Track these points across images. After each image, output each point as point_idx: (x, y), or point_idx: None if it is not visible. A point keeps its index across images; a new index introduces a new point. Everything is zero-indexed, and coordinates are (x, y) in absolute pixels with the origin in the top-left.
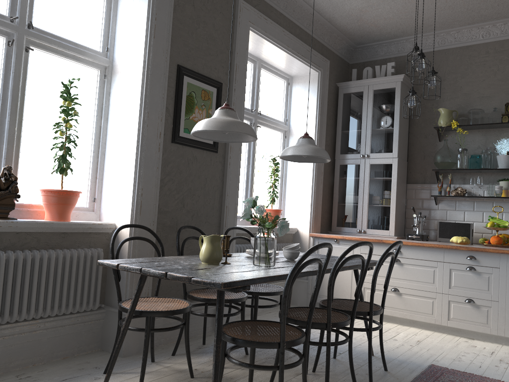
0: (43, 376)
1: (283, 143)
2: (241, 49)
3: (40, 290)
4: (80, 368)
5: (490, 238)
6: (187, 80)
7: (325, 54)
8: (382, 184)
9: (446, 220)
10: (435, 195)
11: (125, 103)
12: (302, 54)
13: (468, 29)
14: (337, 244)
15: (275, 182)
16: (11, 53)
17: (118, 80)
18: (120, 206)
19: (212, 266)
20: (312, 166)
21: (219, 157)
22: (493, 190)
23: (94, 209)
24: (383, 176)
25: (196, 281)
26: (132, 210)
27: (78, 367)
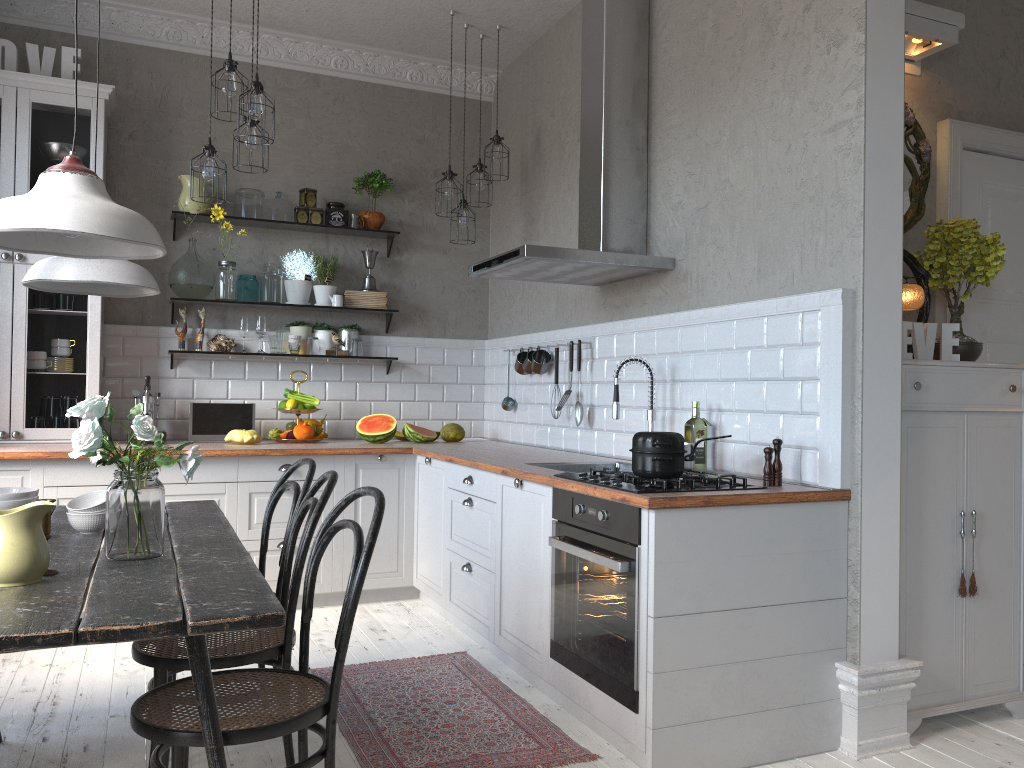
0: None
1: None
2: None
3: None
4: None
5: (295, 429)
6: None
7: None
8: (64, 325)
9: (193, 399)
10: (178, 351)
11: None
12: None
13: (233, 28)
14: None
15: None
16: None
17: None
18: None
19: (63, 586)
20: None
21: None
22: (285, 343)
23: None
24: (67, 308)
25: (206, 627)
26: None
27: None
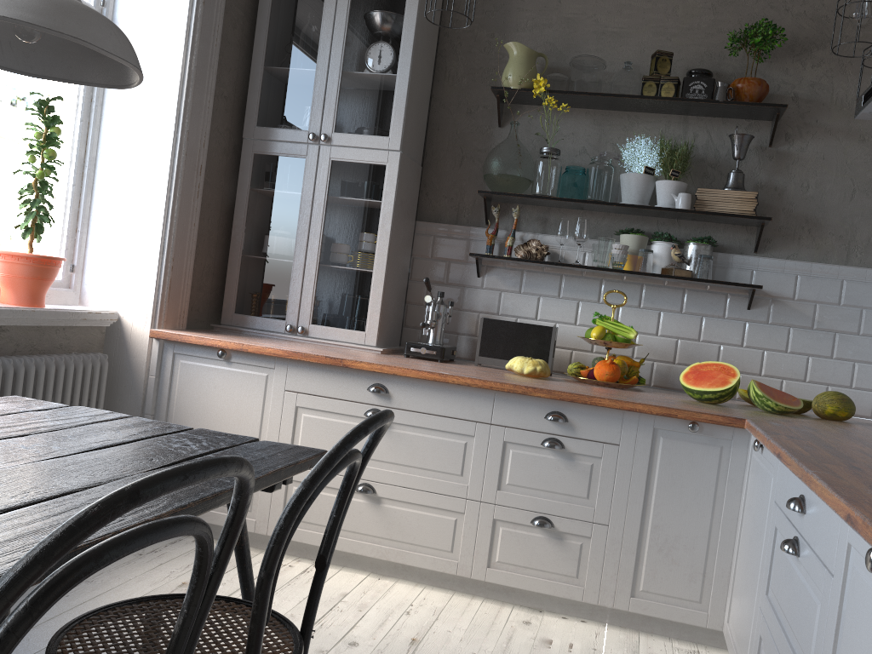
0: None
1: None
2: None
3: None
4: None
5: (596, 366)
6: None
7: None
8: (358, 214)
9: (498, 315)
10: (479, 254)
11: None
12: None
13: None
14: (225, 364)
15: (45, 176)
16: None
17: None
18: None
19: None
20: (171, 144)
21: None
22: (607, 254)
23: None
24: (363, 196)
25: None
26: None
27: None
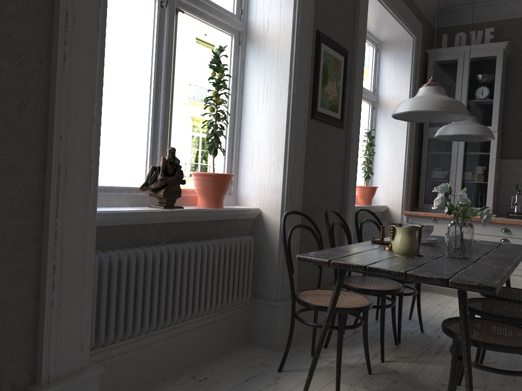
0: (221, 377)
1: (371, 115)
2: (363, 12)
3: (207, 285)
4: (248, 366)
5: None
6: (323, 48)
7: (418, 18)
8: (478, 159)
9: None
10: None
11: (267, 74)
12: (404, 18)
13: None
14: (434, 223)
15: (370, 158)
16: (163, 16)
17: (256, 47)
18: (265, 190)
19: (418, 260)
20: (405, 140)
21: (344, 133)
22: None
23: (231, 192)
24: (480, 151)
25: (456, 284)
26: (282, 194)
27: (245, 365)
